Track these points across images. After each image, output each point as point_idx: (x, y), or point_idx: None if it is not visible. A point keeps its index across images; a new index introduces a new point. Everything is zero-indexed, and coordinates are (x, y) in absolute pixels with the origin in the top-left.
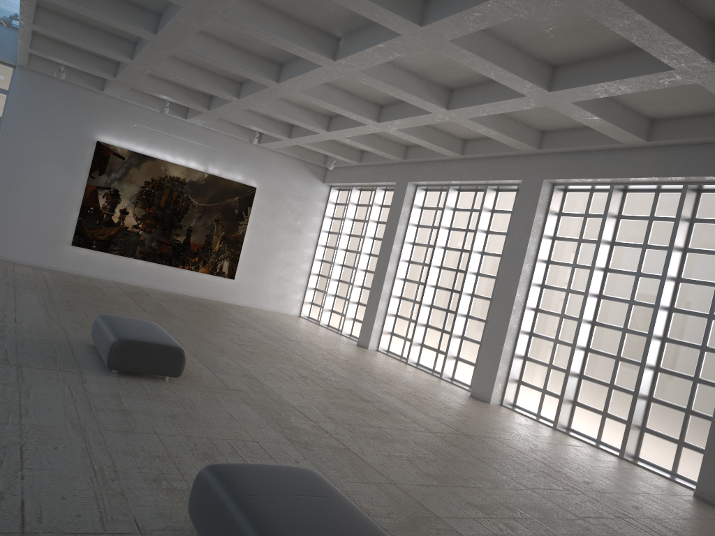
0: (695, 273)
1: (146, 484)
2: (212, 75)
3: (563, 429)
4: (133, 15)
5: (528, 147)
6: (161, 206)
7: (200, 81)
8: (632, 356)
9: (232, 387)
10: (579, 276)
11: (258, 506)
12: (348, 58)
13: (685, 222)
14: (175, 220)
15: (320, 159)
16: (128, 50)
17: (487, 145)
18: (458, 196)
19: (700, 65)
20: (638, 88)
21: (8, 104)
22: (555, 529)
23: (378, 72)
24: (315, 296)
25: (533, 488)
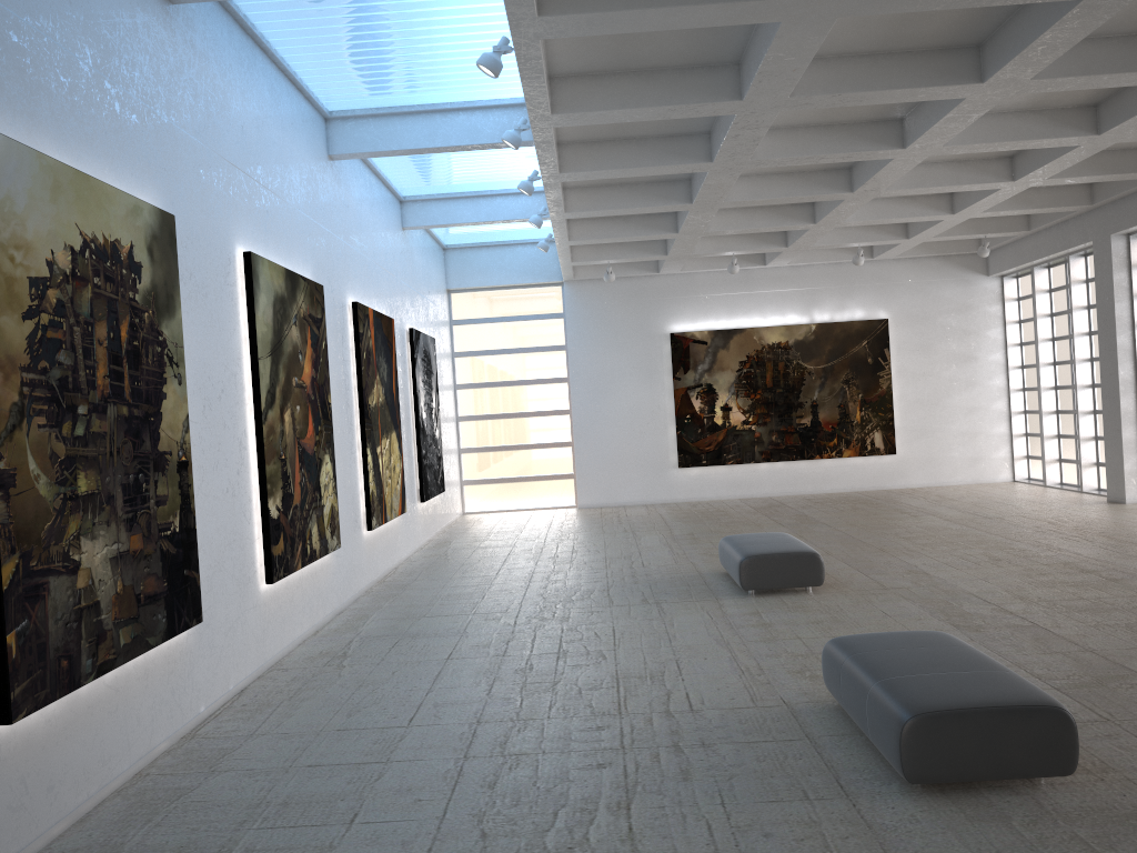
0: None
1: (790, 675)
2: (774, 209)
3: None
4: (661, 193)
5: None
6: (768, 386)
7: (761, 223)
8: None
9: (889, 586)
10: None
11: (870, 657)
12: (920, 140)
13: None
14: (791, 399)
15: (970, 244)
16: (670, 224)
17: None
18: None
19: None
20: None
21: (567, 328)
22: None
23: (971, 134)
24: (1030, 445)
25: None
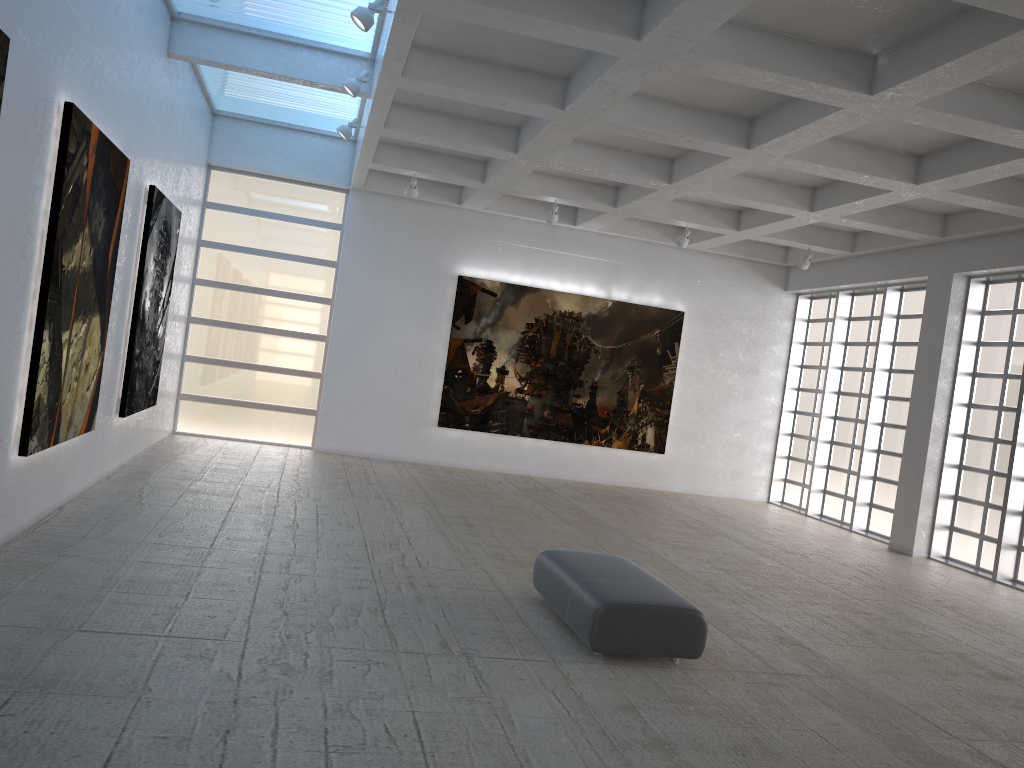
0: None
1: None
2: (629, 155)
3: None
4: (529, 86)
5: None
6: (551, 356)
7: (612, 167)
8: None
9: (780, 669)
10: None
11: None
12: (902, 86)
13: None
14: (572, 375)
15: (777, 255)
16: (510, 140)
17: None
18: None
19: None
20: None
21: (343, 242)
22: None
23: (947, 101)
24: (790, 469)
25: None
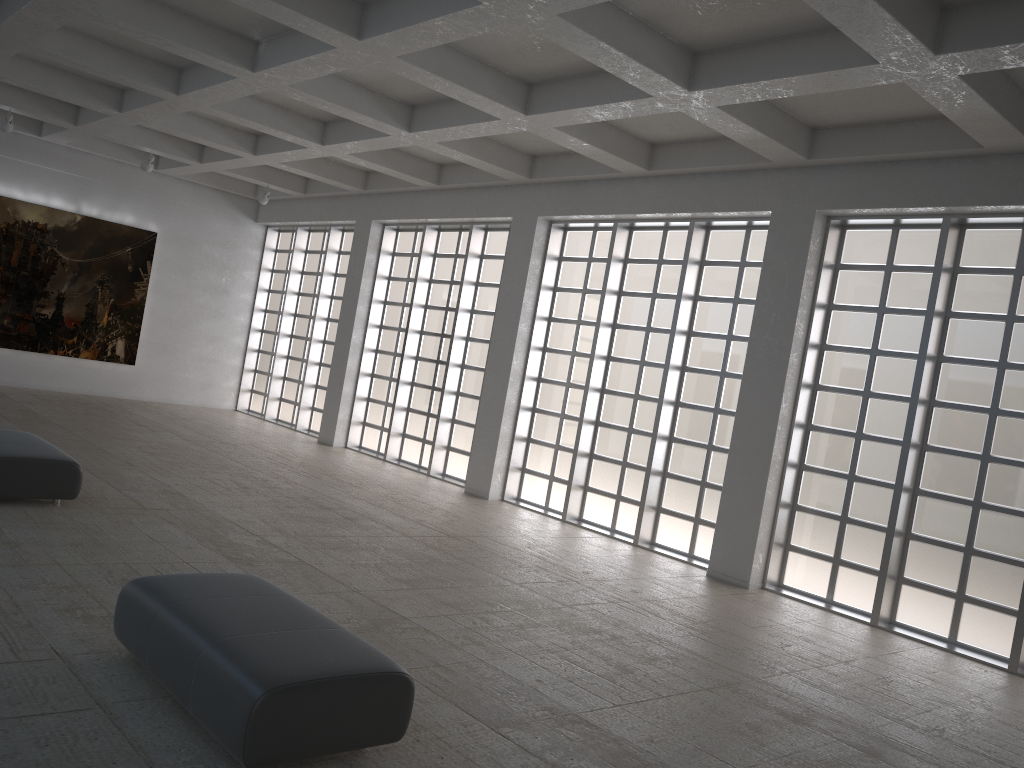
0: (707, 325)
1: (57, 615)
2: (79, 80)
3: (574, 521)
4: None
5: (517, 176)
6: (13, 265)
7: (60, 88)
8: (645, 426)
9: (148, 506)
10: (585, 334)
11: (195, 607)
12: (272, 71)
13: (694, 266)
14: (37, 286)
15: (248, 189)
16: None
17: (469, 172)
18: (438, 238)
19: (678, 94)
20: (622, 115)
21: None
22: (536, 618)
23: (315, 86)
24: (257, 381)
25: (521, 583)
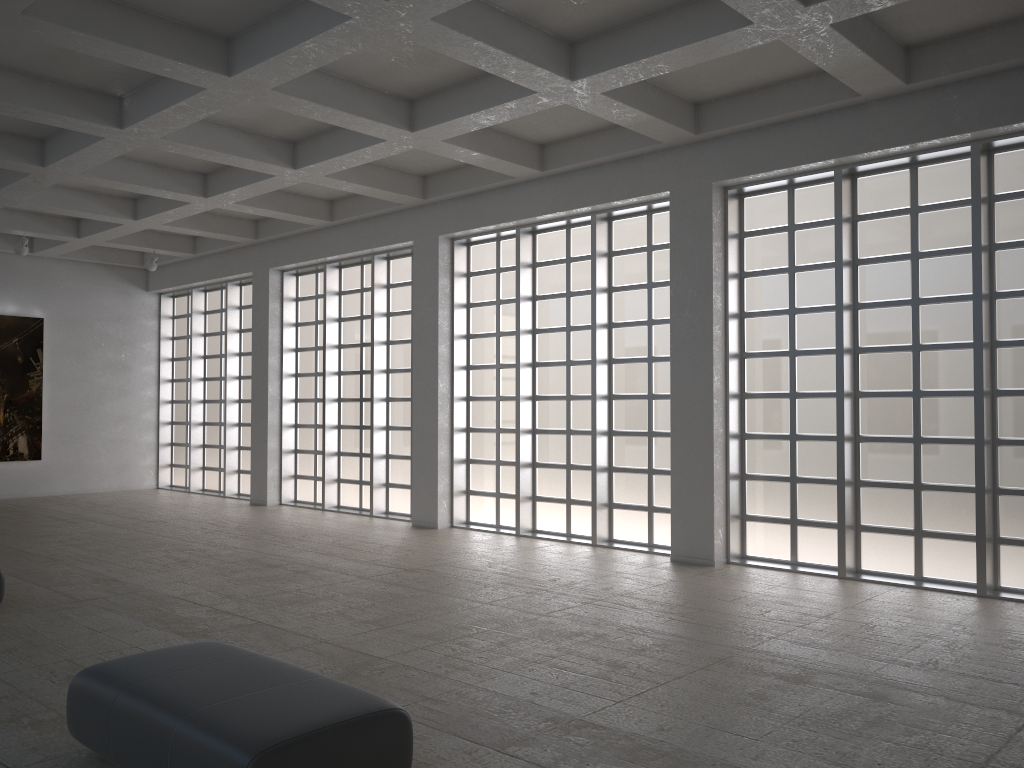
0: (626, 314)
1: (1, 727)
2: None
3: (528, 533)
4: None
5: (411, 198)
6: None
7: None
8: (582, 425)
9: (82, 598)
10: (506, 345)
11: (156, 685)
12: (142, 124)
13: (603, 258)
14: None
15: (133, 258)
16: None
17: (361, 203)
18: (340, 275)
19: (562, 86)
20: (509, 116)
21: None
22: (515, 632)
23: (189, 135)
24: (175, 454)
25: (492, 602)
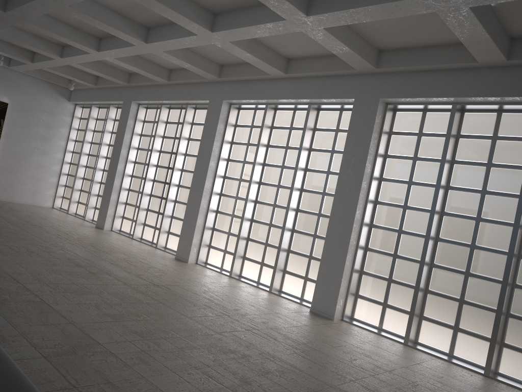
0: (316, 165)
1: None
2: None
3: (236, 276)
4: None
5: (212, 76)
6: None
7: None
8: (279, 223)
9: None
10: (247, 169)
11: None
12: None
13: (309, 131)
14: None
15: (65, 82)
16: None
17: (186, 74)
18: (169, 112)
19: (300, 18)
20: (268, 33)
21: None
22: (194, 342)
23: (86, 9)
24: (66, 192)
25: (192, 317)
